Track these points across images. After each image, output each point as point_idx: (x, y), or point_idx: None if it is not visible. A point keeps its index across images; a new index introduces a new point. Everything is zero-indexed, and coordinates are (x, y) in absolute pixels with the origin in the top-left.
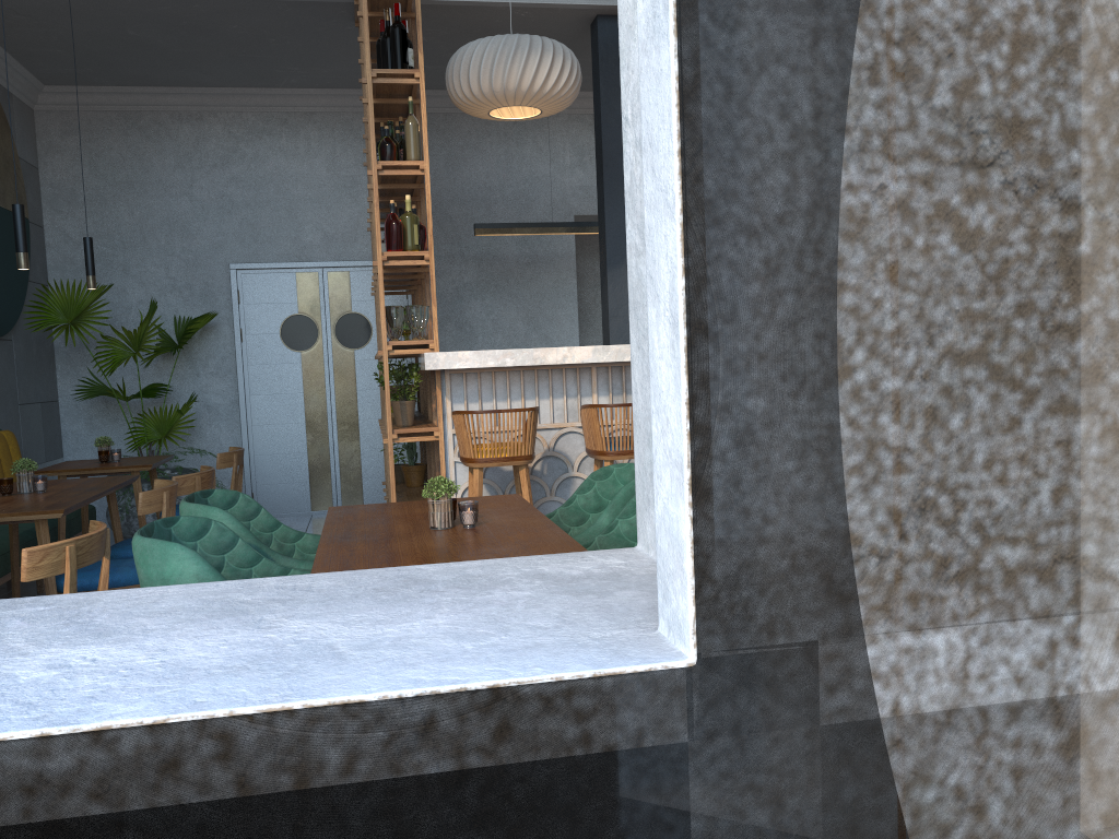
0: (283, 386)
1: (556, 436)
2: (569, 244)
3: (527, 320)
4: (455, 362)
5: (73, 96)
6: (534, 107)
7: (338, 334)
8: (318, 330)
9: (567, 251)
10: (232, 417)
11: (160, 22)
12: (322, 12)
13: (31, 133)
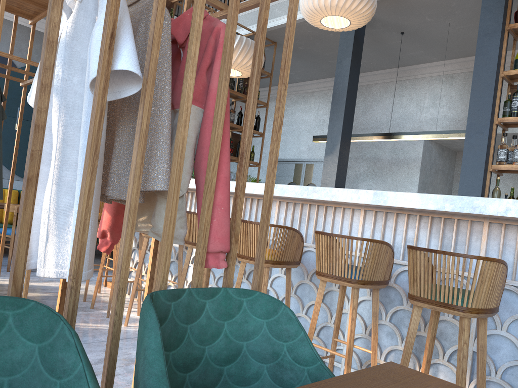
0: None
1: None
2: (418, 152)
3: None
4: None
5: None
6: None
7: None
8: None
9: (416, 157)
10: None
11: None
12: None
13: None
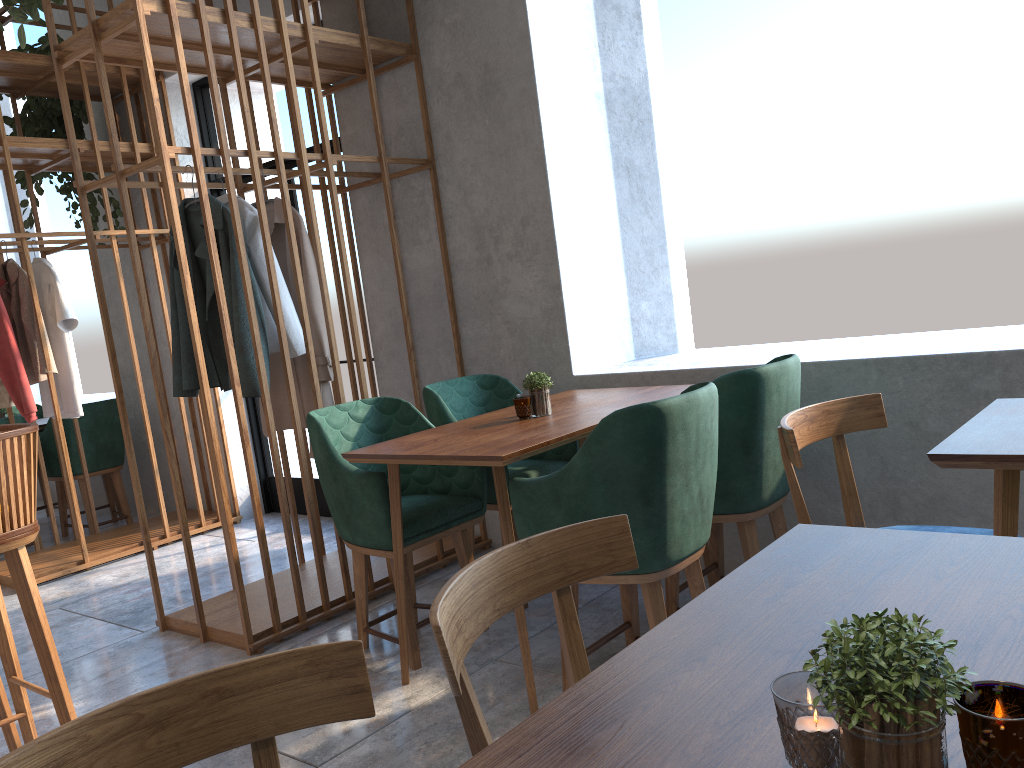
0: None
1: None
2: None
3: None
4: None
5: None
6: None
7: None
8: None
9: None
10: None
11: None
12: None
13: None
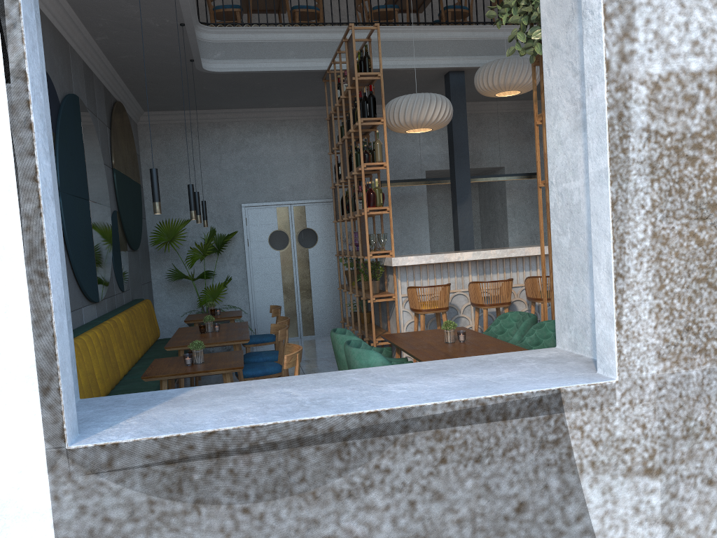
0: (270, 269)
1: (452, 296)
2: (423, 186)
3: (401, 229)
4: (406, 261)
5: (158, 116)
6: (430, 128)
7: (299, 240)
8: (289, 238)
9: (422, 190)
10: (243, 287)
11: (221, 83)
12: (307, 76)
13: (137, 137)
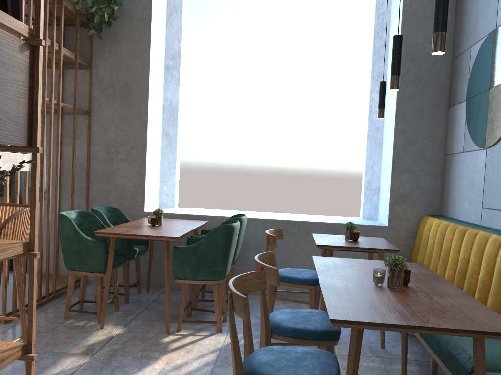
0: None
1: None
2: None
3: None
4: None
5: None
6: None
7: None
8: None
9: None
10: None
11: None
12: None
13: None
